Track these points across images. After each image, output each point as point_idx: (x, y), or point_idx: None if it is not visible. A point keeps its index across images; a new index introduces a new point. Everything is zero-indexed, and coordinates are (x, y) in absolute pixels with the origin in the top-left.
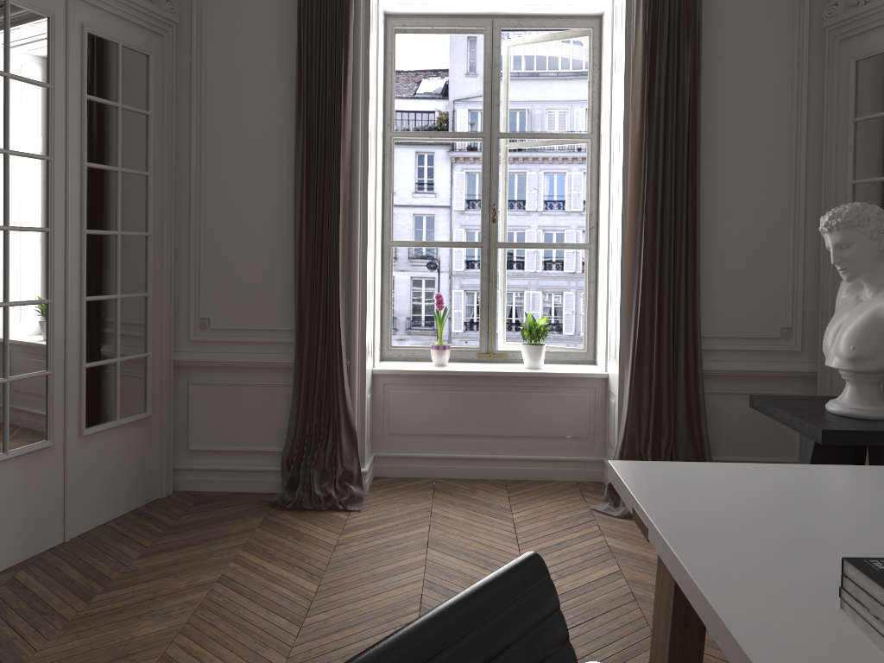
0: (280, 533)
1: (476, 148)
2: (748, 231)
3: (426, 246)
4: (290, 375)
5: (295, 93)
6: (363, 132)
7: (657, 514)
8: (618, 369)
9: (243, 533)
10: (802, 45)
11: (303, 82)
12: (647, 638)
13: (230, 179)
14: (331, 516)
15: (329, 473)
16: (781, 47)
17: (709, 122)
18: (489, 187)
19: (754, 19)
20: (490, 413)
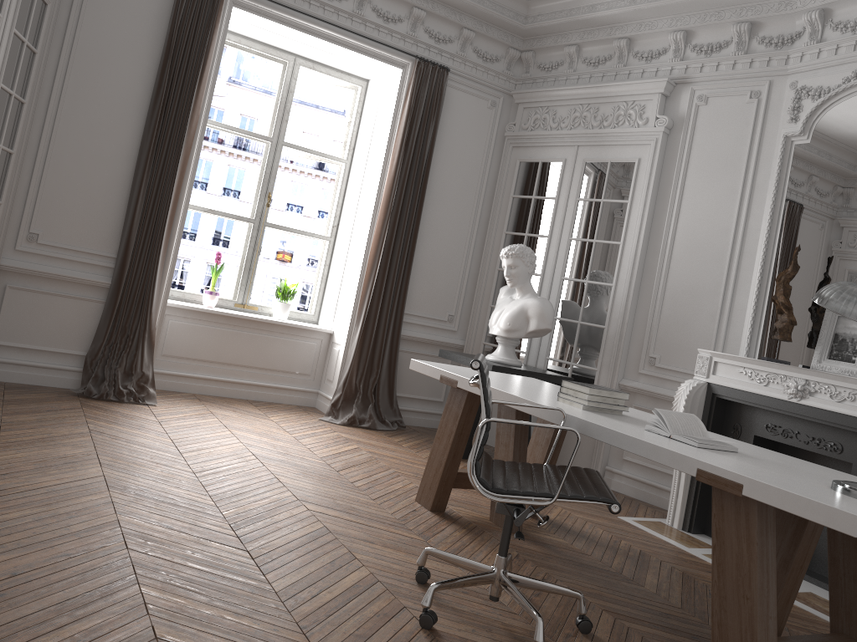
0: (106, 412)
1: (208, 139)
2: (442, 250)
3: (211, 213)
4: (102, 294)
5: (158, 71)
6: (204, 117)
7: (462, 375)
8: (349, 326)
9: (75, 409)
10: (491, 142)
11: (169, 66)
12: (394, 473)
13: (83, 123)
14: (135, 406)
15: (128, 375)
16: (480, 140)
17: (433, 174)
18: (269, 180)
19: (469, 118)
20: (245, 348)
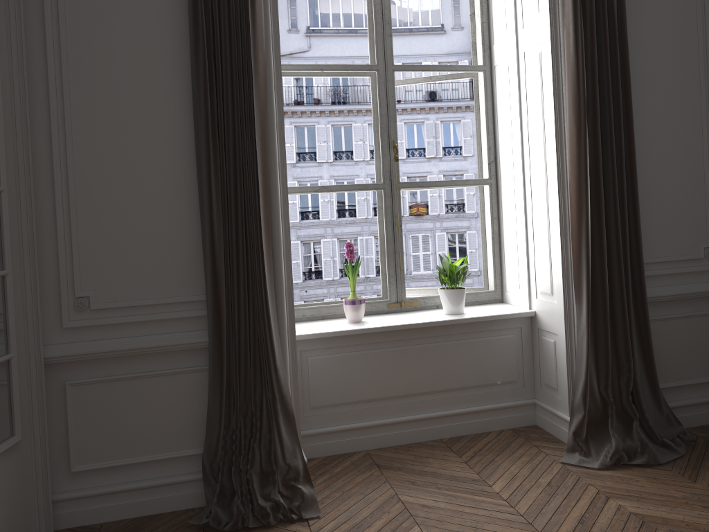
0: None
1: (303, 103)
2: (670, 153)
3: (324, 191)
4: (202, 357)
5: (188, 4)
6: (274, 54)
7: None
8: (563, 305)
9: None
10: None
11: None
12: None
13: (106, 114)
14: None
15: (268, 474)
16: None
17: (628, 43)
18: (387, 124)
19: None
20: (419, 368)
